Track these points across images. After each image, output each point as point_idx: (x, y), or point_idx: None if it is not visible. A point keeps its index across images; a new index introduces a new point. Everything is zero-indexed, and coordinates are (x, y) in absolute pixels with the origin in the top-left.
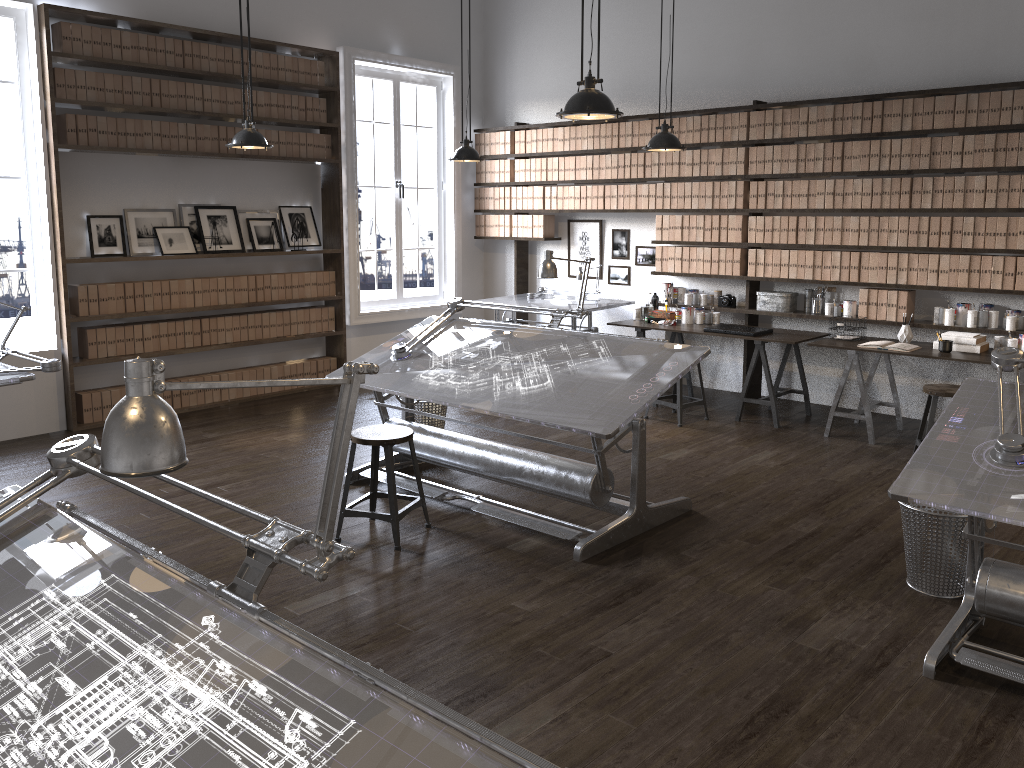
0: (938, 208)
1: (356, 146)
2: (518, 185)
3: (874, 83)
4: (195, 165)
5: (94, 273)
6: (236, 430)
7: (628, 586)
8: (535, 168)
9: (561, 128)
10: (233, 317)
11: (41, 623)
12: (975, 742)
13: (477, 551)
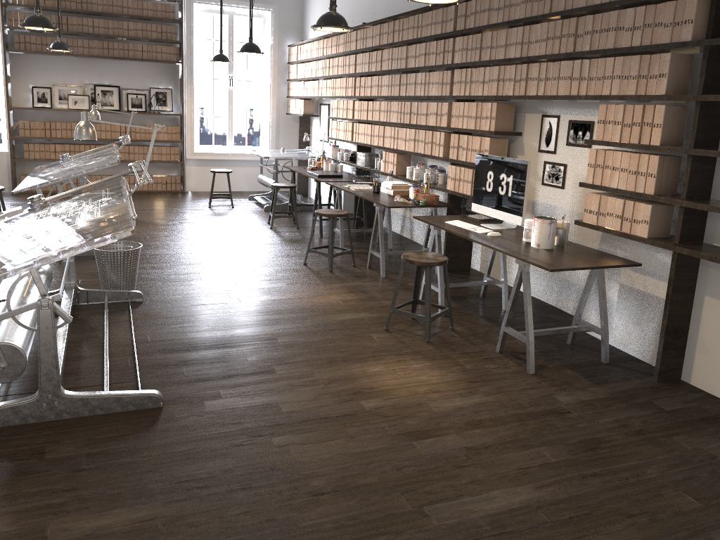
0: (406, 96)
1: (193, 54)
2: (302, 81)
3: (409, 8)
4: (96, 62)
5: (36, 116)
6: None
7: None
8: (302, 69)
9: (309, 43)
10: None
11: None
12: None
13: None
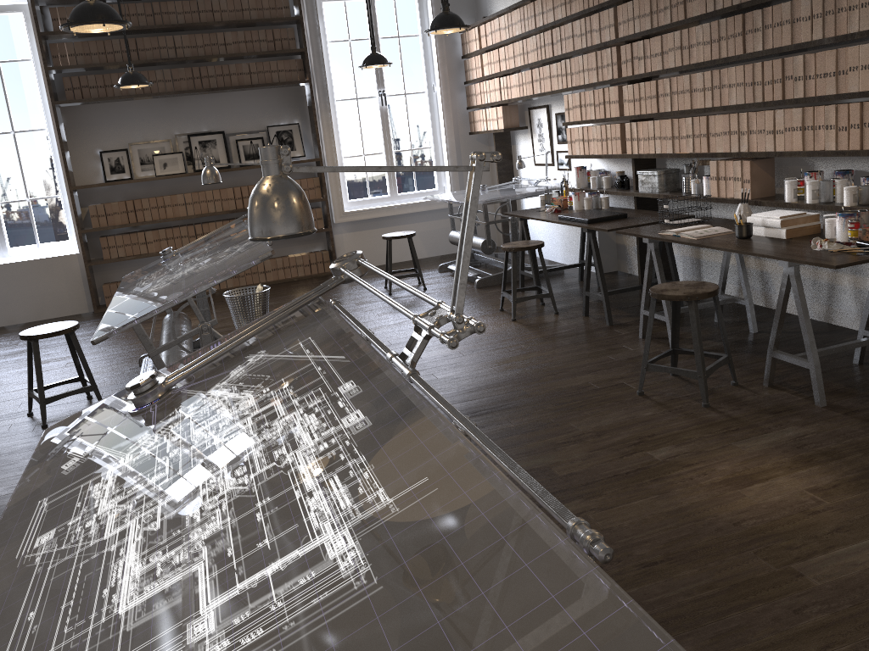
0: (767, 49)
1: (324, 65)
2: (491, 79)
3: None
4: (186, 101)
5: (111, 194)
6: None
7: None
8: (493, 60)
9: (502, 16)
10: (223, 222)
11: None
12: None
13: None
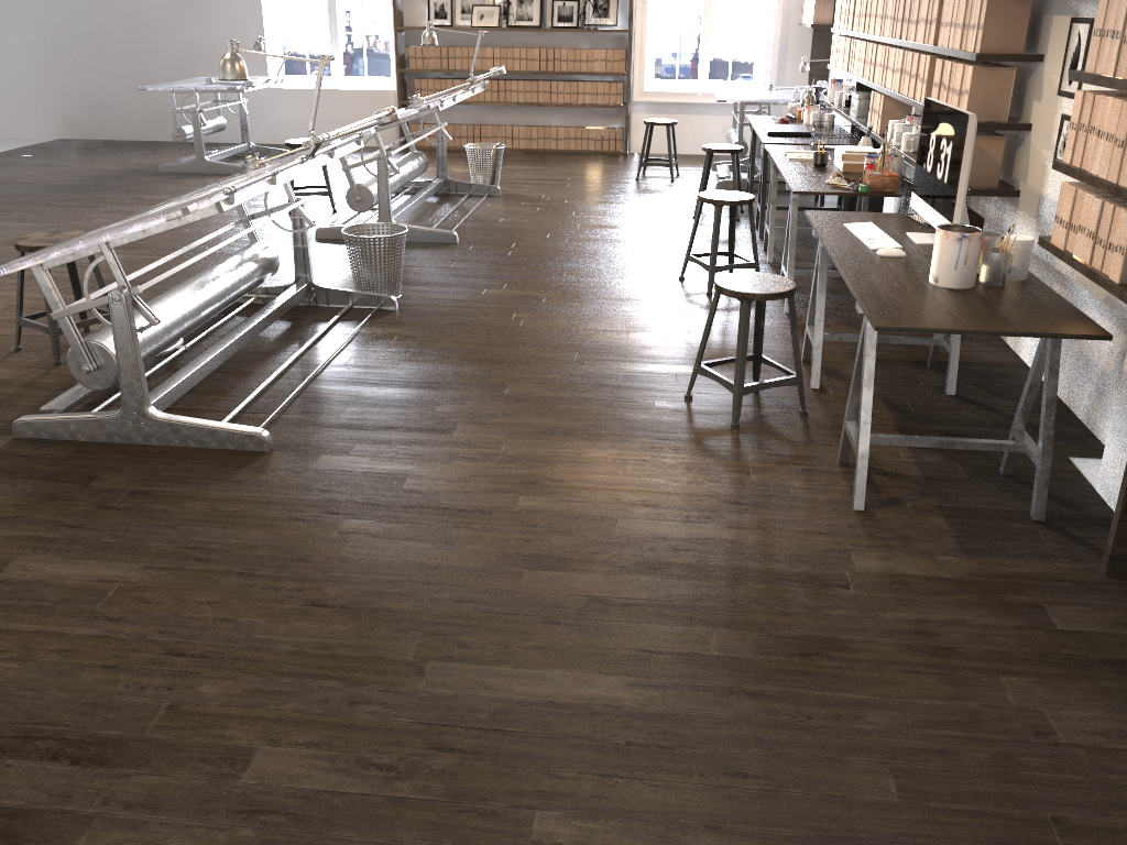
0: None
1: None
2: None
3: None
4: None
5: None
6: (457, 162)
7: (288, 249)
8: None
9: None
10: (525, 82)
11: None
12: None
13: None
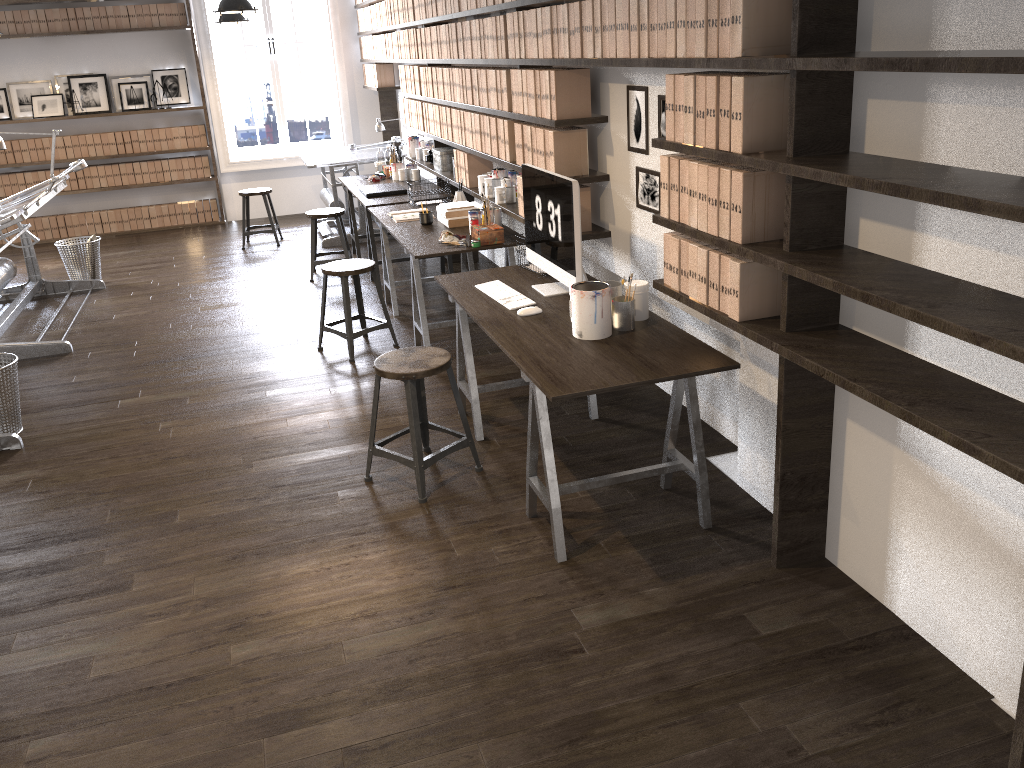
0: (464, 59)
1: (205, 11)
2: (375, 34)
3: None
4: (65, 42)
5: None
6: (47, 257)
7: None
8: (369, 17)
9: None
10: (105, 166)
11: None
12: None
13: None
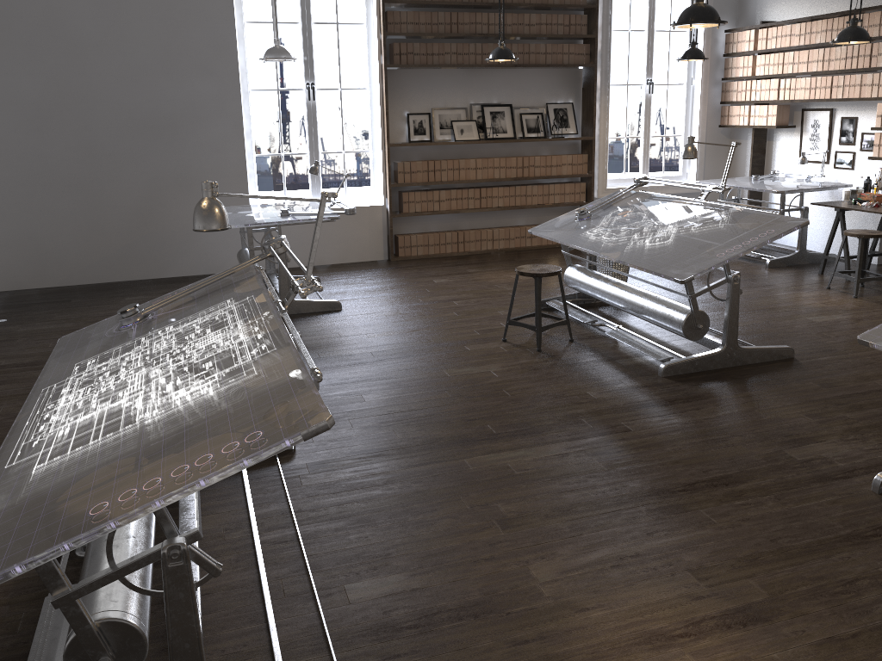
0: None
1: (610, 52)
2: (759, 78)
3: None
4: (483, 74)
5: (410, 154)
6: (490, 269)
7: (684, 396)
8: (773, 62)
9: (798, 24)
10: (504, 188)
11: (216, 311)
12: (864, 533)
13: (592, 360)
